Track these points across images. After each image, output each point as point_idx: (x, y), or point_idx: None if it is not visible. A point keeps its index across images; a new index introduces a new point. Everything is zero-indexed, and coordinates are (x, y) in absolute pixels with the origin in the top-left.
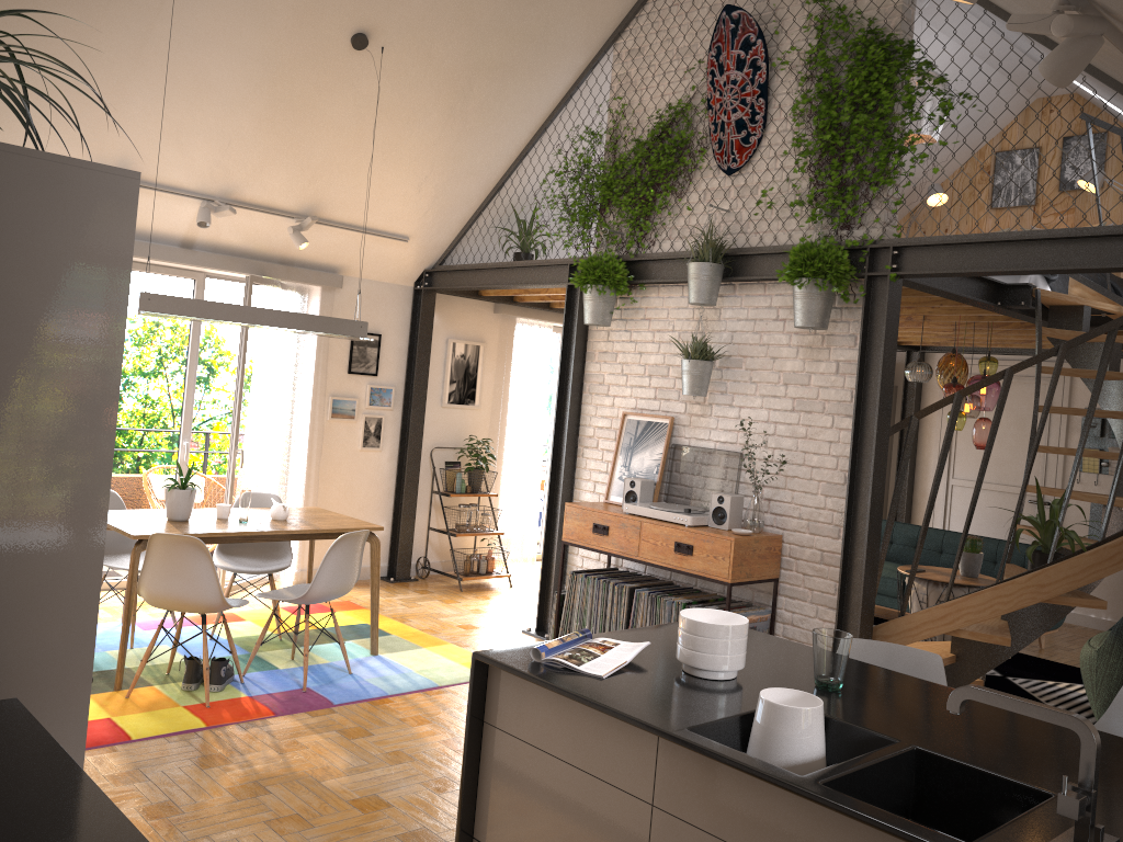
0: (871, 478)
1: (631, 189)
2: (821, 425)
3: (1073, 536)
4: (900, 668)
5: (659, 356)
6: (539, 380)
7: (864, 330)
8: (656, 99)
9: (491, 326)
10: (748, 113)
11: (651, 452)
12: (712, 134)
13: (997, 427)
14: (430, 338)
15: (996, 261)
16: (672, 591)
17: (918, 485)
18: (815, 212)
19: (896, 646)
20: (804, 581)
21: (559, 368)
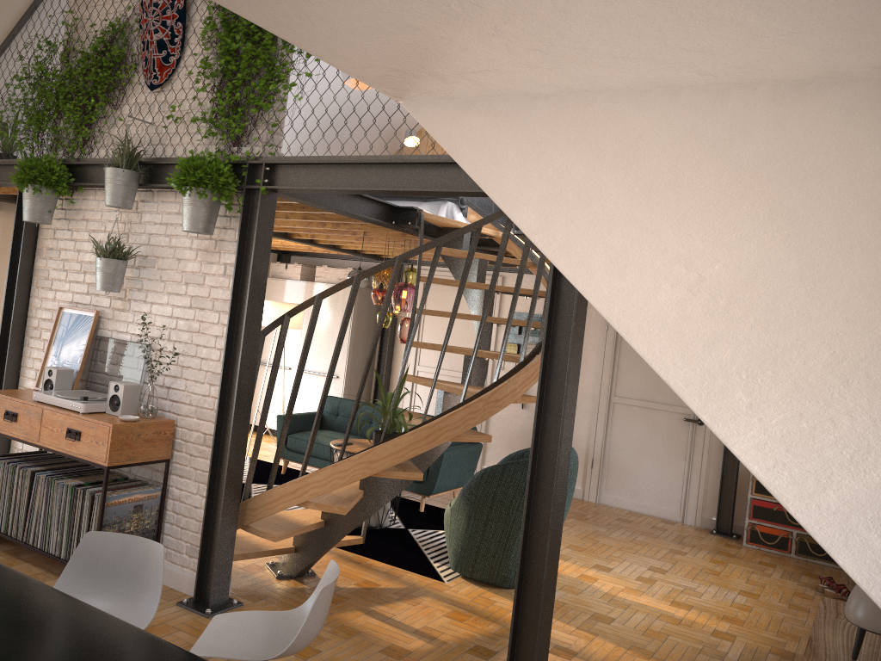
0: (238, 369)
1: (76, 97)
2: (211, 321)
3: (400, 419)
4: (132, 558)
5: (93, 255)
6: None
7: (242, 237)
8: (103, 16)
9: None
10: (168, 35)
11: (78, 343)
12: (142, 52)
13: (346, 325)
14: None
15: (339, 181)
16: (77, 473)
17: (394, 370)
18: (211, 128)
19: (131, 537)
20: (191, 461)
21: (9, 263)
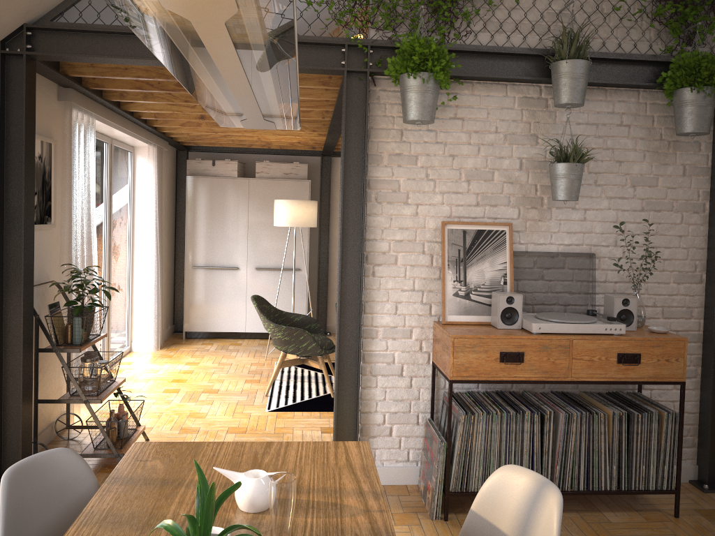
0: None
1: None
2: (671, 222)
3: None
4: None
5: (480, 160)
6: (93, 188)
7: None
8: None
9: (57, 117)
10: None
11: (492, 262)
12: None
13: None
14: (34, 130)
15: None
16: (568, 401)
17: (331, 256)
18: (675, 25)
19: None
20: None
21: (343, 174)
